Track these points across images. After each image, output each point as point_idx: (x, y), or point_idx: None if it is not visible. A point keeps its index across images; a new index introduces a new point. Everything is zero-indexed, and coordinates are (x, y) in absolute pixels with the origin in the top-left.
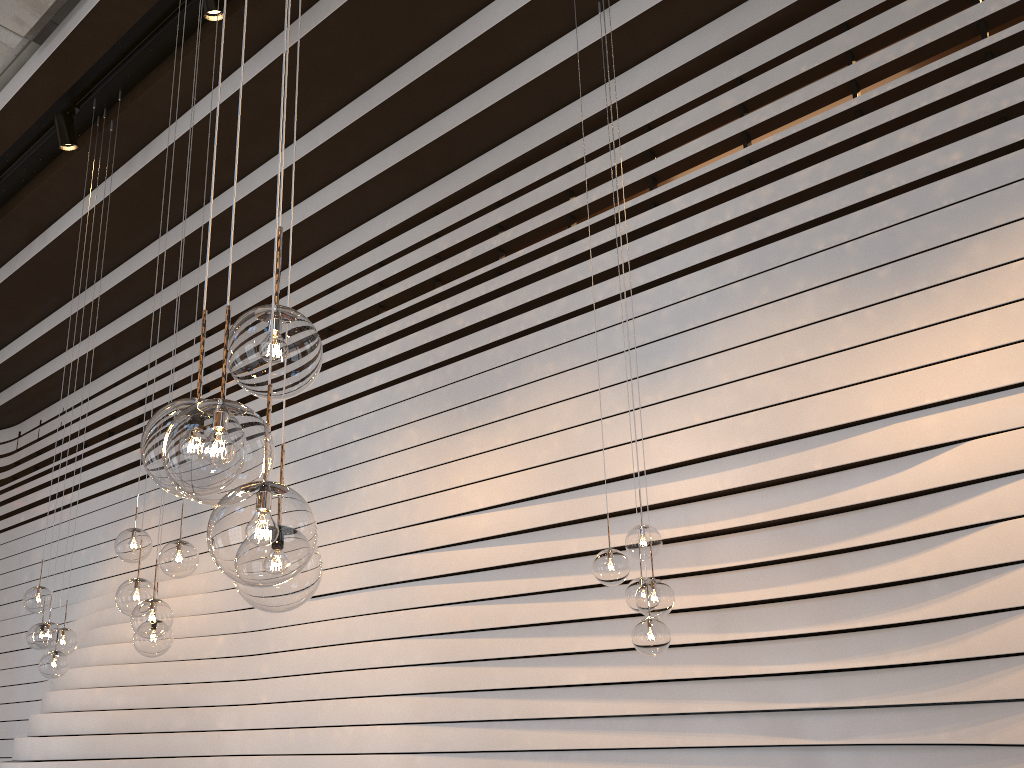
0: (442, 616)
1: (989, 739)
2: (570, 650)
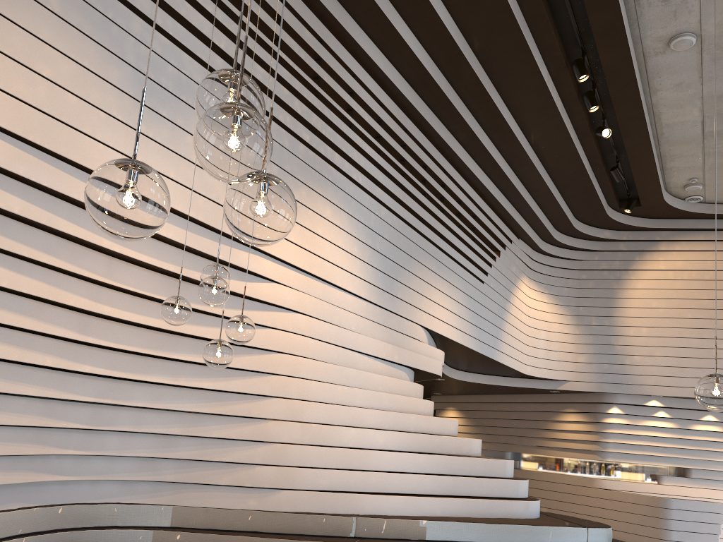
0: None
1: (211, 434)
2: None
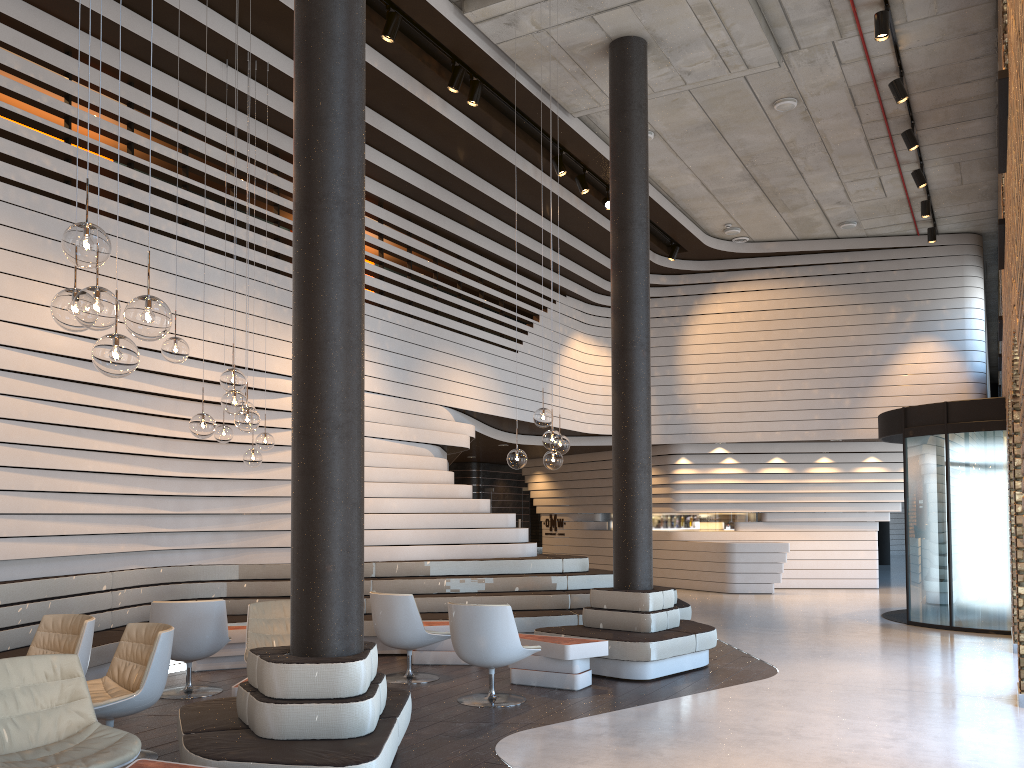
0: (3, 404)
1: (260, 511)
2: (91, 448)
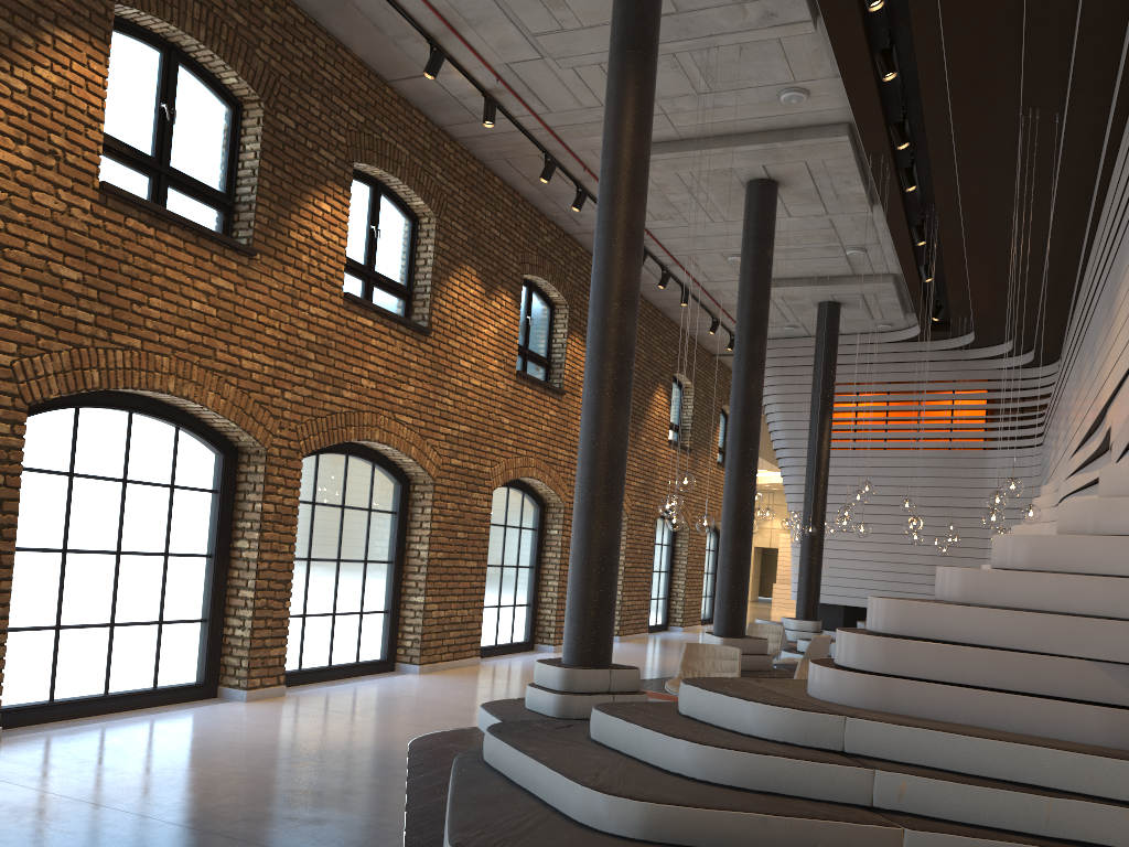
0: None
1: None
2: None
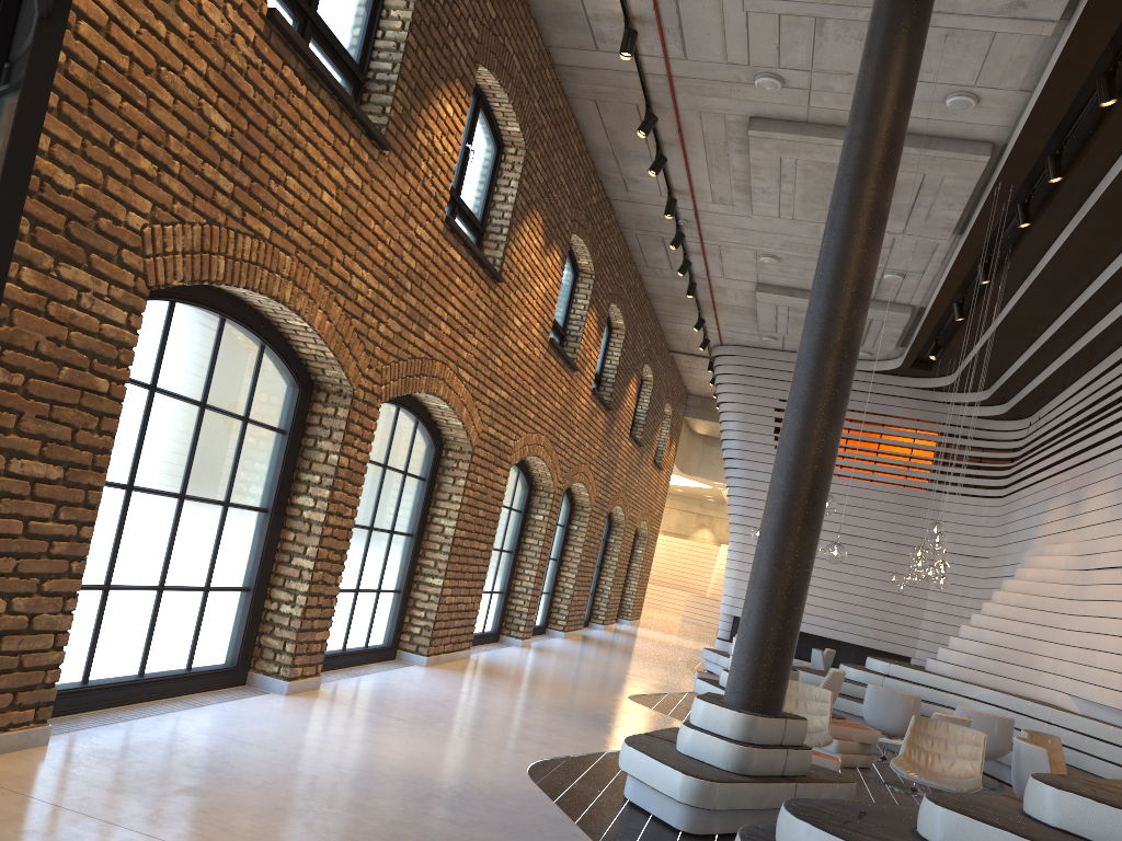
0: None
1: None
2: None
